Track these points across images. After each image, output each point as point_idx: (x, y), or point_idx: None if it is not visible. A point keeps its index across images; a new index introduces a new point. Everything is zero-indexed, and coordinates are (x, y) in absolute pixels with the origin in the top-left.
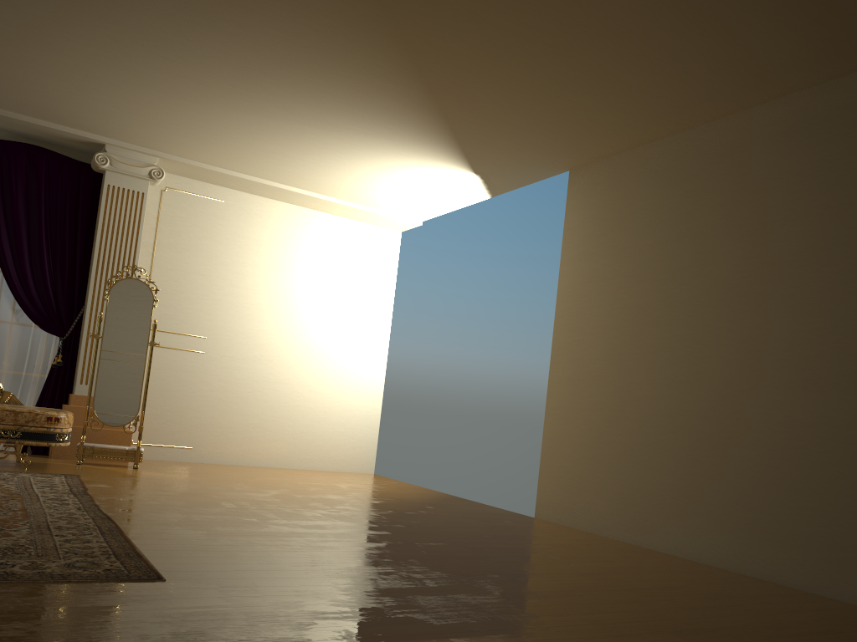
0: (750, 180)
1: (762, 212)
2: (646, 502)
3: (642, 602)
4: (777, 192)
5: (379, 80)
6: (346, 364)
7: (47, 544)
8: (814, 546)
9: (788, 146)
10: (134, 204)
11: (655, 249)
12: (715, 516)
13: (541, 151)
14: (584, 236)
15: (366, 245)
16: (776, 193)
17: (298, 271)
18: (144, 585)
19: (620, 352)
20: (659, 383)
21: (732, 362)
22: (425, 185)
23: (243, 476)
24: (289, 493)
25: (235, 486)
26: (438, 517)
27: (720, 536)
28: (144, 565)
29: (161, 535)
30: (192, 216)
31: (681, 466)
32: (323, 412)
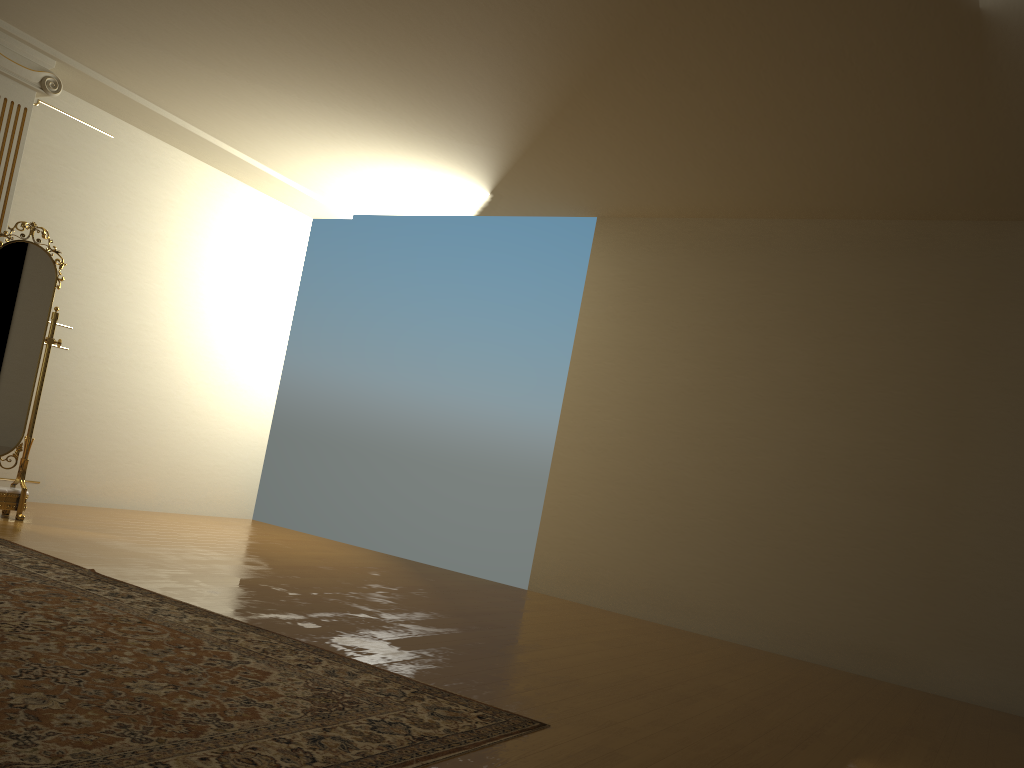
0: (823, 289)
1: (833, 324)
2: (681, 584)
3: (822, 700)
4: (850, 309)
5: (510, 92)
6: (237, 379)
7: (333, 683)
8: (863, 633)
9: (866, 268)
10: (12, 122)
11: (708, 331)
12: (762, 601)
13: (593, 196)
14: (615, 295)
15: (274, 229)
16: (849, 309)
17: (195, 251)
18: (555, 736)
19: (656, 428)
20: (703, 467)
21: (791, 459)
22: (413, 186)
23: (161, 532)
24: (277, 563)
25: (204, 554)
26: (471, 595)
27: (765, 620)
28: (485, 705)
29: (369, 653)
30: (69, 151)
31: (725, 552)
32: (205, 440)
